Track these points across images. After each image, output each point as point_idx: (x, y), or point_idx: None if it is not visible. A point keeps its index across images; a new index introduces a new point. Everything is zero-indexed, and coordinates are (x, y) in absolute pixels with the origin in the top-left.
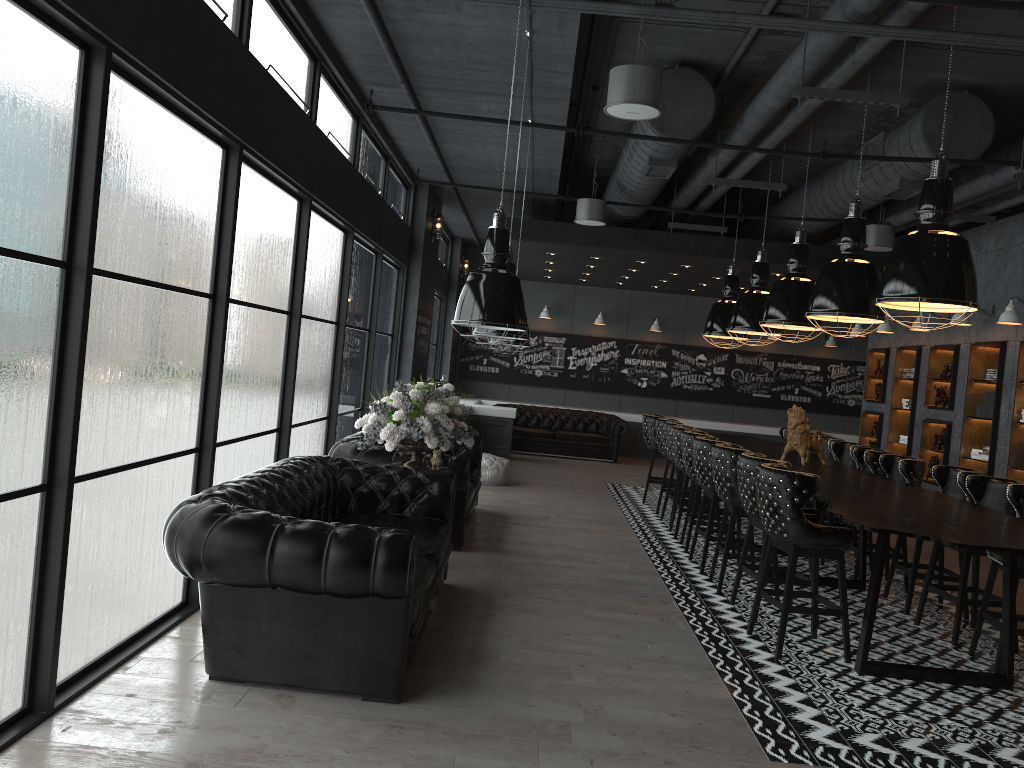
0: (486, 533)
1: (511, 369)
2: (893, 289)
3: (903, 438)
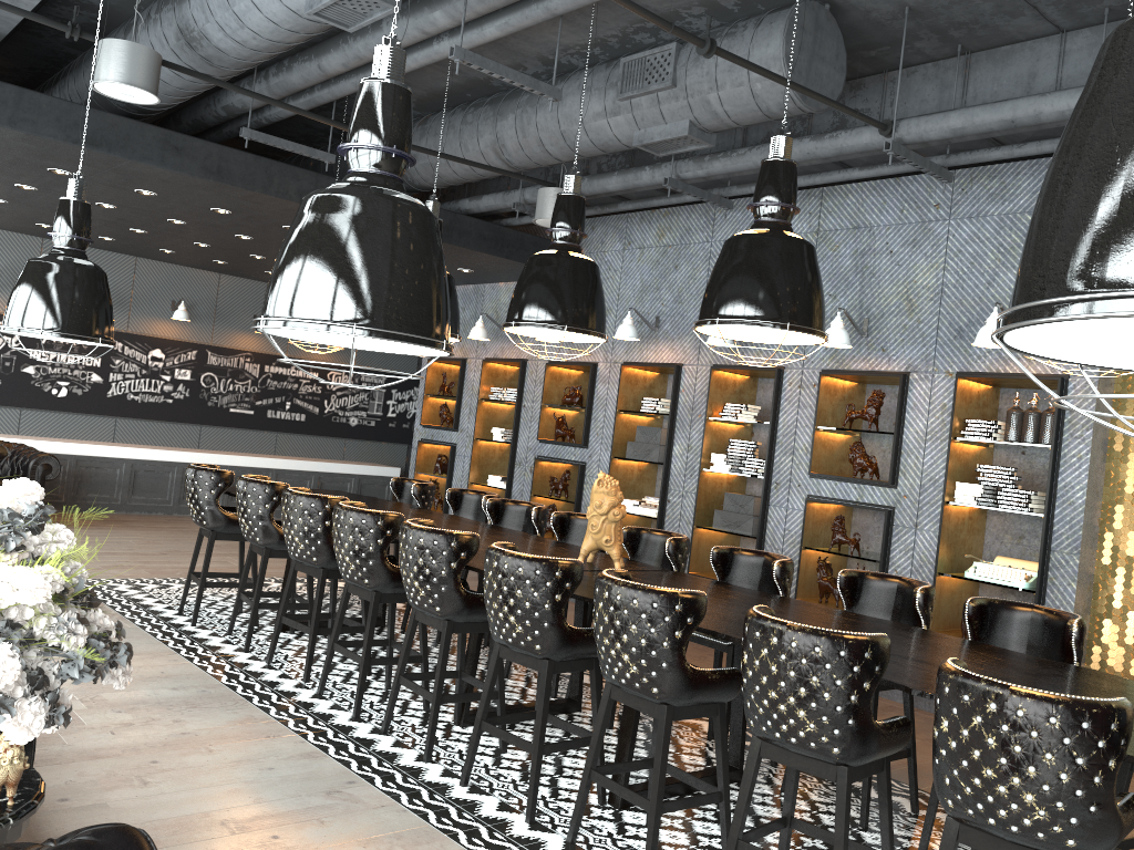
0: None
1: None
2: None
3: (494, 479)
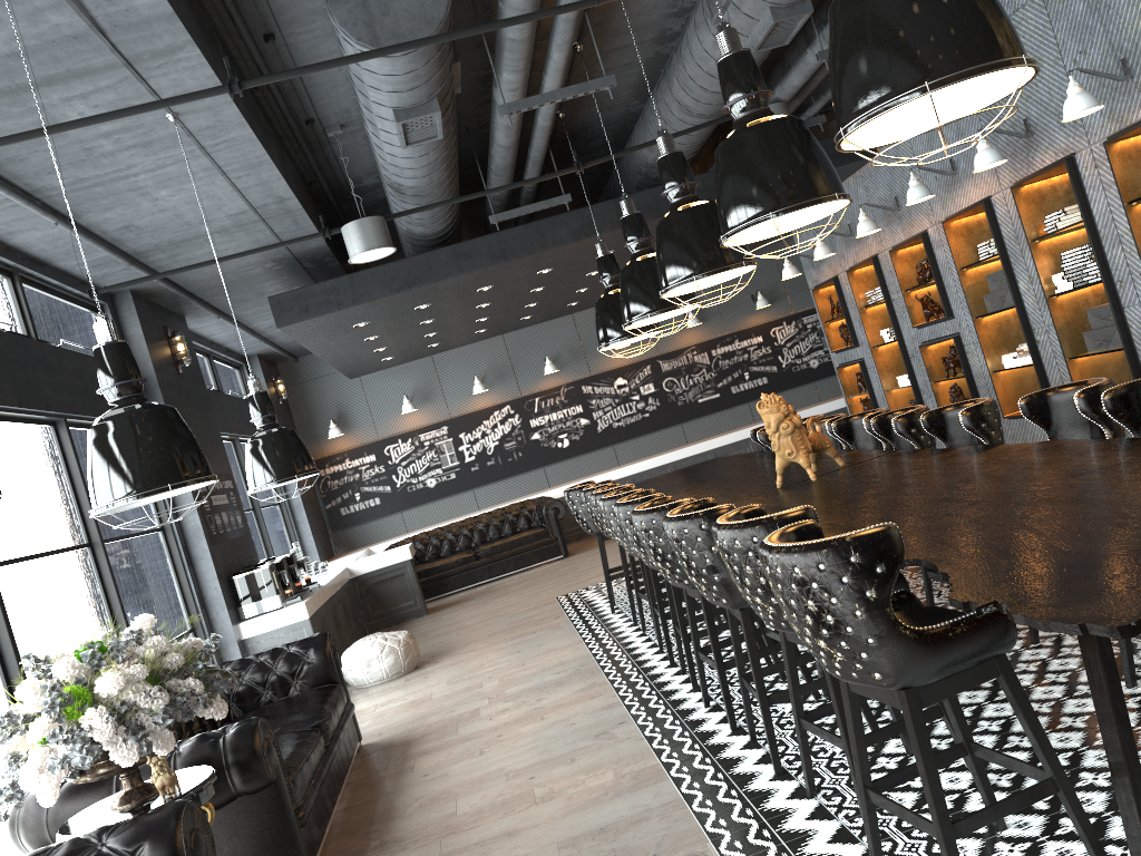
0: (370, 805)
1: (395, 492)
2: (867, 94)
3: (902, 379)
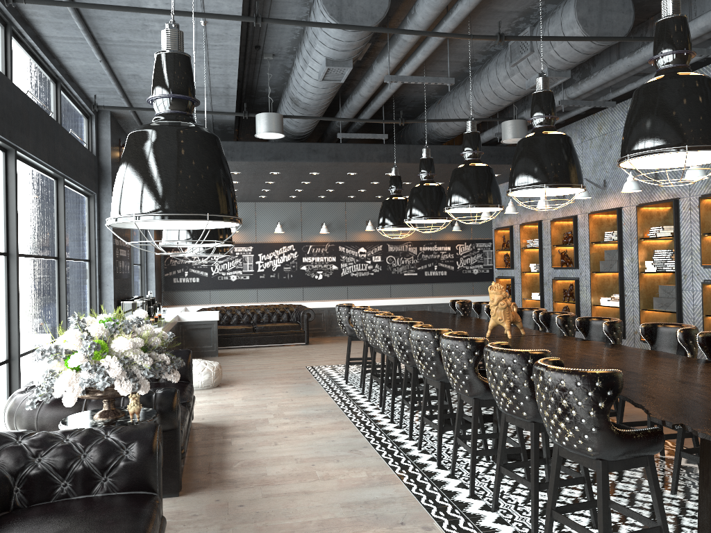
0: (207, 457)
1: (210, 277)
2: (650, 141)
3: (534, 295)
